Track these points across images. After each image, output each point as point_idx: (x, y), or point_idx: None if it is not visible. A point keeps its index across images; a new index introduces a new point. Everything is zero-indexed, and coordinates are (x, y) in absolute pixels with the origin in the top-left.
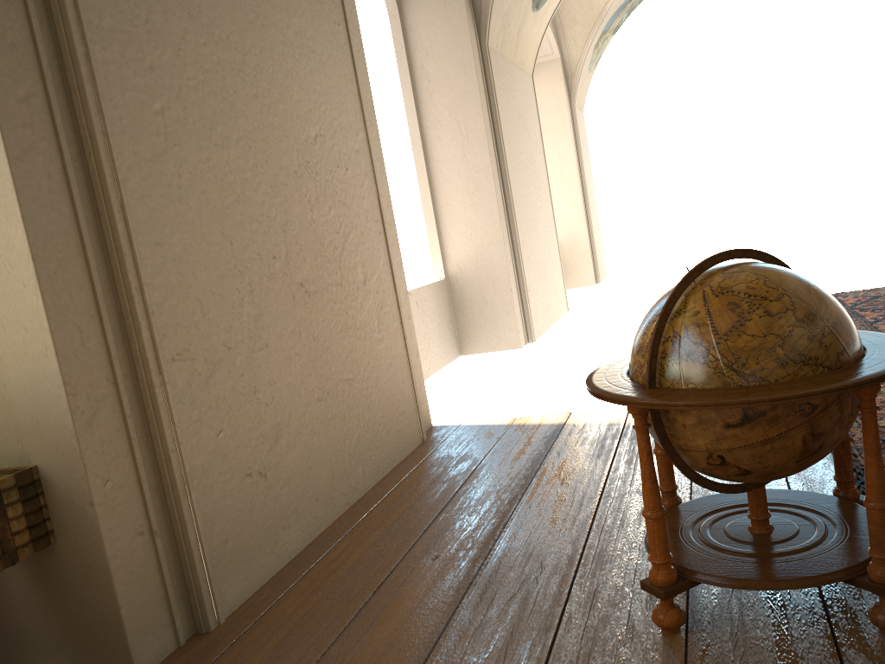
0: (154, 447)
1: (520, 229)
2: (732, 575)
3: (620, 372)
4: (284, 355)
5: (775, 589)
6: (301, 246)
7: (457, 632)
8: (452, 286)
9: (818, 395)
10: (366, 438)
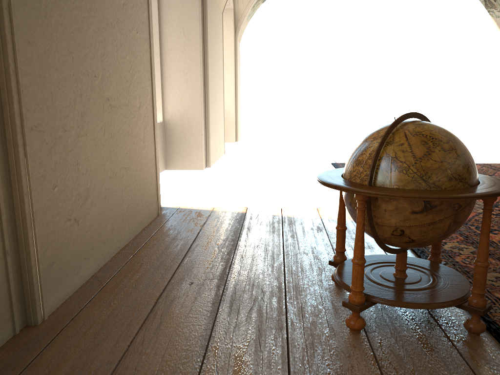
0: (11, 190)
1: (210, 100)
2: (398, 299)
3: (338, 176)
4: (95, 143)
5: (423, 308)
6: (110, 74)
7: (222, 329)
8: (166, 127)
9: (475, 198)
10: (132, 208)
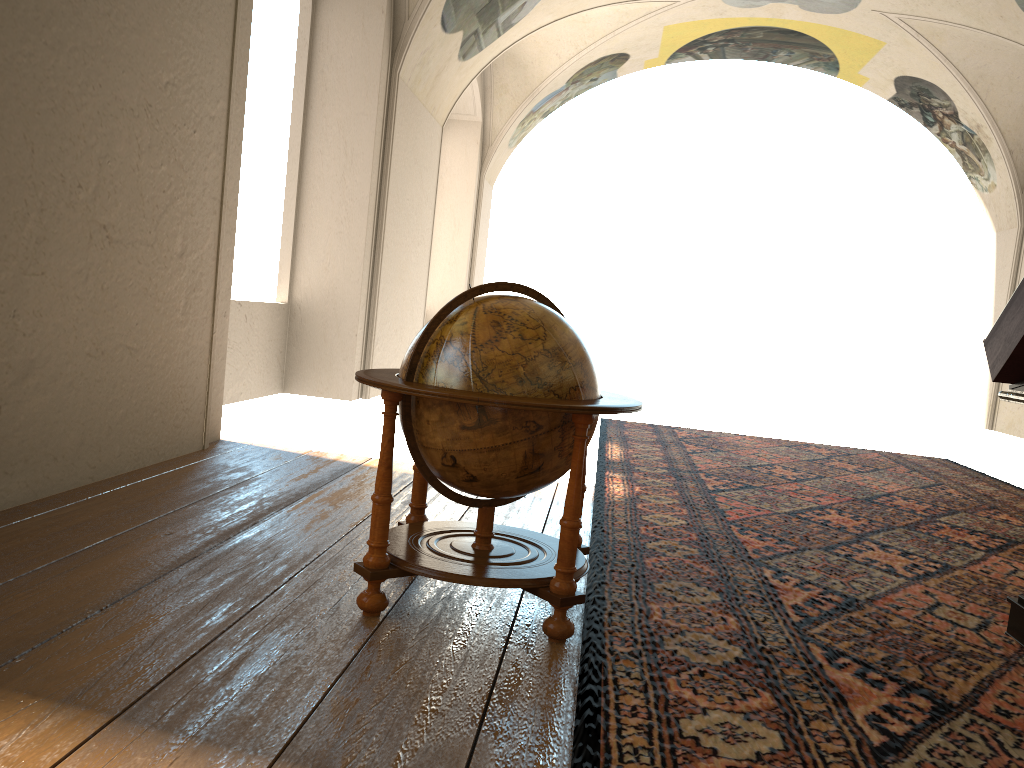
0: None
1: (384, 276)
2: (436, 568)
3: (393, 372)
4: (61, 292)
5: (468, 583)
6: (115, 188)
7: (162, 587)
8: (293, 314)
9: (536, 407)
10: (135, 419)
